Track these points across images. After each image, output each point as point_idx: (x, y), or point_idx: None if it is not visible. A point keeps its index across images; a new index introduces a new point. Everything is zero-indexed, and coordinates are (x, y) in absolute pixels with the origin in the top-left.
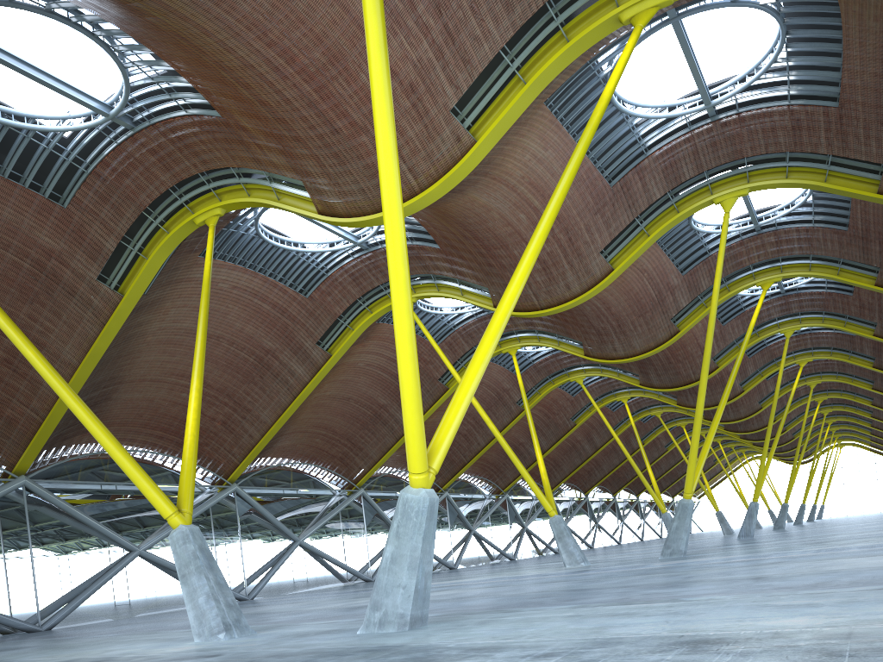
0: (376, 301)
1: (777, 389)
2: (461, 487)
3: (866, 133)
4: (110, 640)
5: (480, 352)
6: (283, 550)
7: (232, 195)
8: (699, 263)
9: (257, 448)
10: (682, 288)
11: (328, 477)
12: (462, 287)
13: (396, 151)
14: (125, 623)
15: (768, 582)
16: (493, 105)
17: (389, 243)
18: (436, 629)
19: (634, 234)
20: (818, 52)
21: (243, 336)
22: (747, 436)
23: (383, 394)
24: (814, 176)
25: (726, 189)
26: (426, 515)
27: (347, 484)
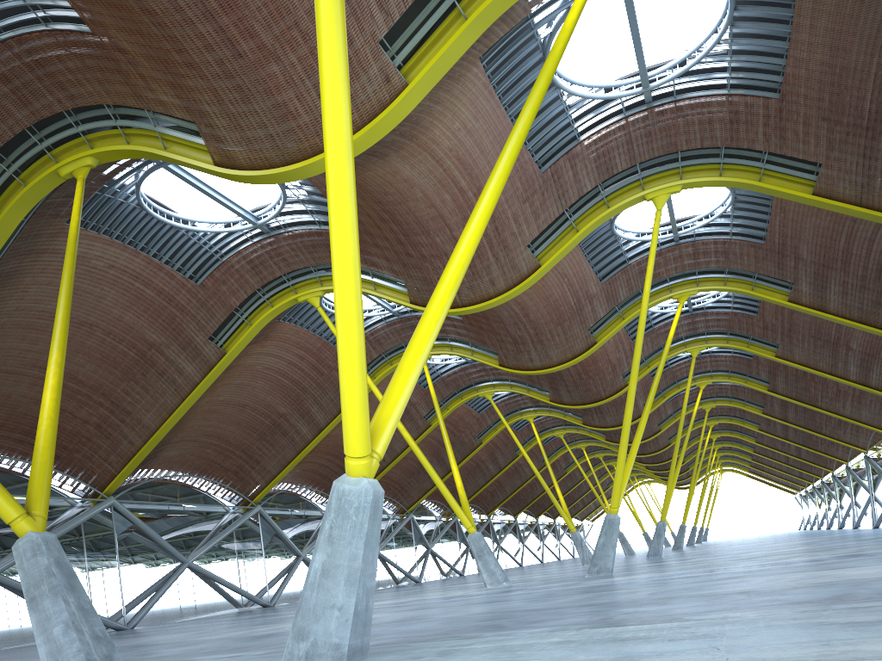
0: (278, 293)
1: (684, 408)
2: None
3: (805, 128)
4: None
5: (433, 310)
6: (169, 572)
7: (107, 142)
8: (618, 272)
9: (138, 456)
10: (600, 297)
11: (220, 491)
12: (375, 280)
13: None
14: None
15: (767, 596)
16: (429, 42)
17: (328, 126)
18: None
19: (563, 228)
20: (761, 37)
21: (122, 326)
22: (642, 459)
23: (283, 402)
24: (748, 175)
25: (658, 185)
26: (369, 513)
27: (242, 500)
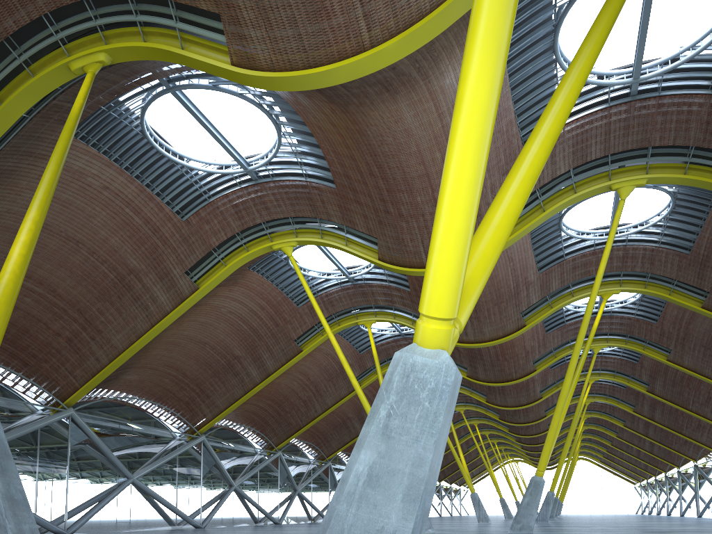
0: (254, 240)
1: (582, 395)
2: (293, 449)
3: None
4: None
5: (528, 163)
6: (114, 485)
7: (123, 41)
8: (555, 264)
9: (102, 374)
10: (536, 285)
11: (171, 418)
12: (348, 236)
13: None
14: None
15: None
16: None
17: None
18: None
19: (531, 206)
20: None
21: (106, 247)
22: (521, 440)
23: (239, 345)
24: (711, 176)
25: (624, 177)
26: (447, 401)
27: (189, 429)
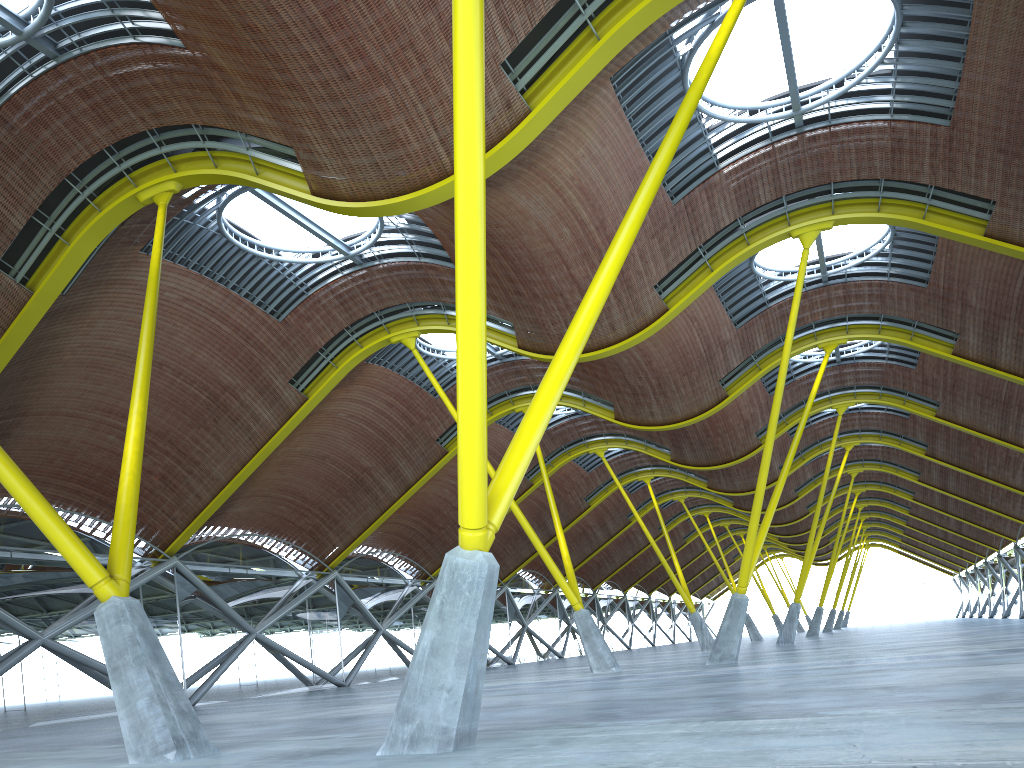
0: (368, 333)
1: (826, 473)
2: None
3: (978, 160)
4: (0, 760)
5: (557, 370)
6: (234, 644)
7: (192, 165)
8: (756, 315)
9: (206, 512)
10: (734, 344)
11: (294, 554)
12: None
13: (482, 37)
14: (21, 735)
15: (911, 693)
16: (556, 64)
17: (461, 181)
18: (496, 751)
19: (695, 267)
20: (932, 56)
21: (194, 366)
22: (775, 530)
23: (367, 454)
24: (910, 211)
25: (806, 220)
26: (483, 589)
27: (317, 565)
